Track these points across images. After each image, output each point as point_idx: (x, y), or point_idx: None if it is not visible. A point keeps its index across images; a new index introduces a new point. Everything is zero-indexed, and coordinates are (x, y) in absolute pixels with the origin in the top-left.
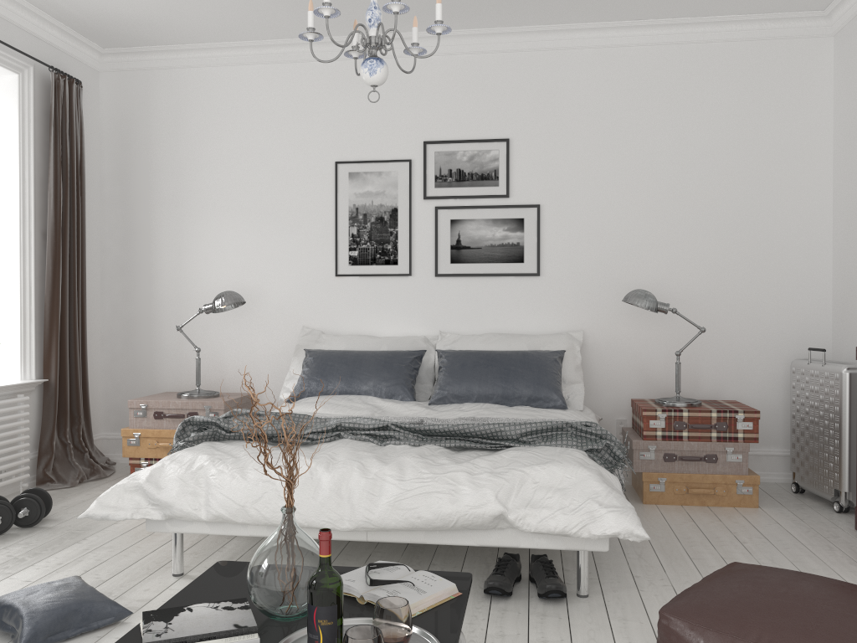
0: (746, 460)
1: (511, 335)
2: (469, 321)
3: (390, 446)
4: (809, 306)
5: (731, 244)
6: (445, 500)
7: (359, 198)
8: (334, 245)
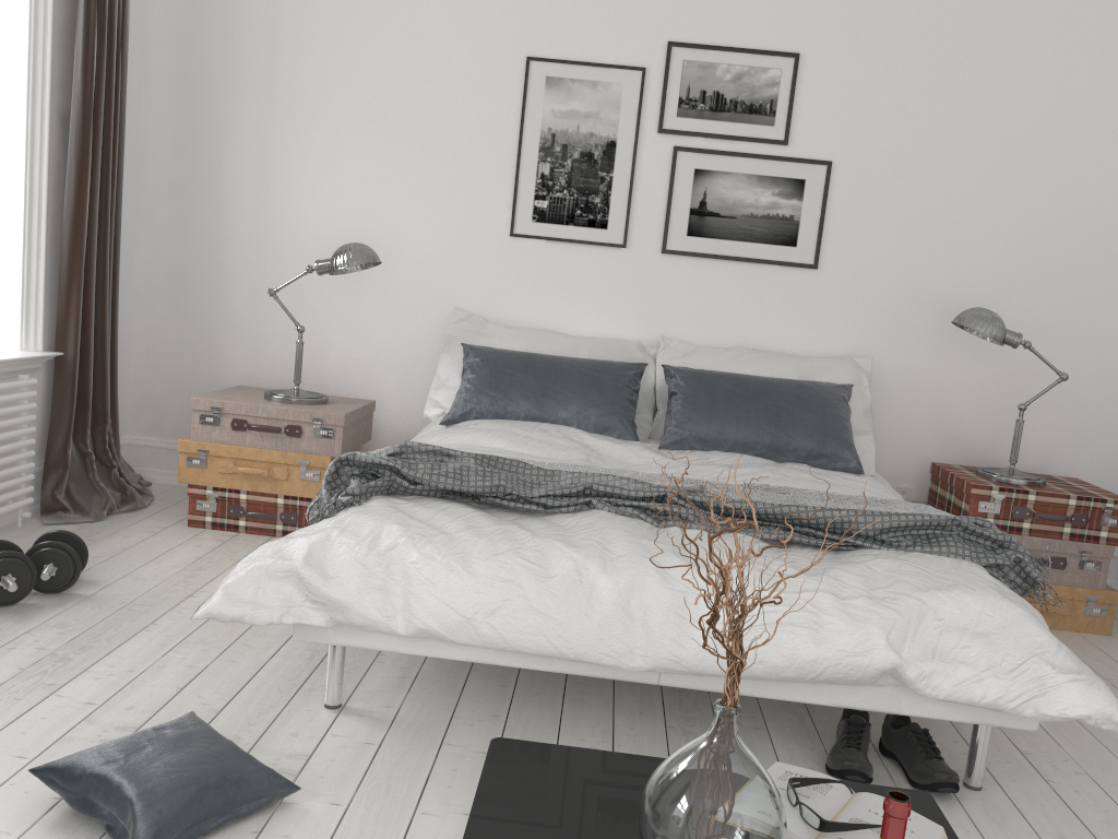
0: (1105, 570)
1: (772, 353)
2: (703, 324)
3: (677, 531)
4: None
5: (1100, 254)
6: (805, 638)
7: (558, 120)
8: (512, 188)
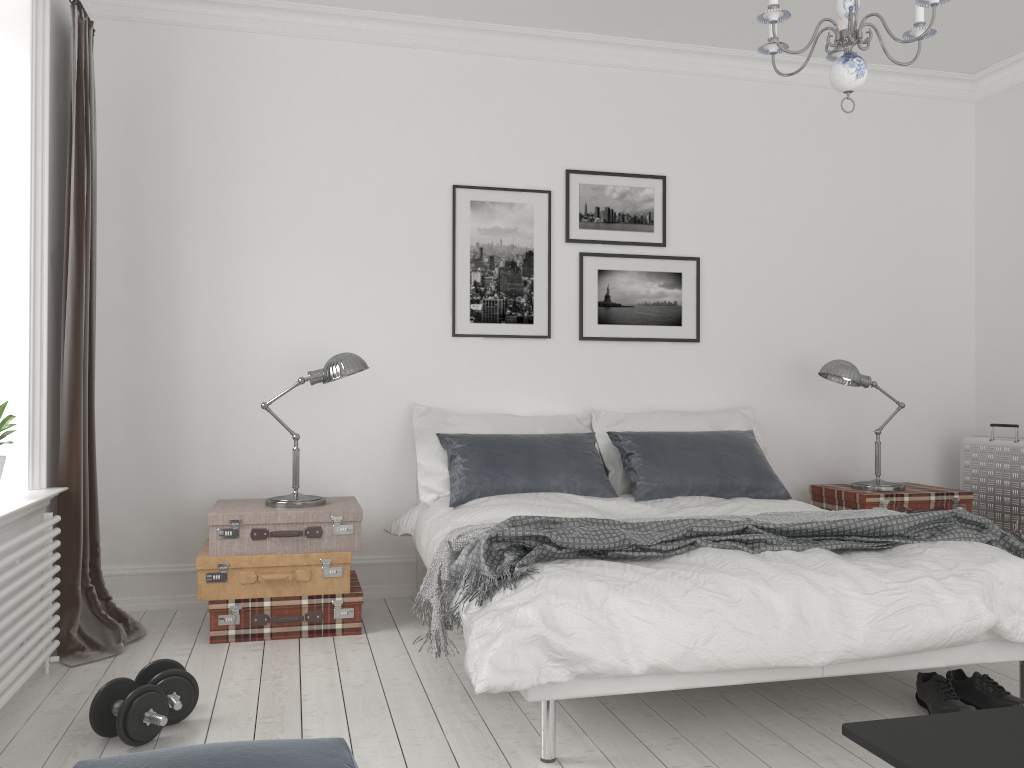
0: None
1: (685, 413)
2: (619, 396)
3: (775, 553)
4: (956, 381)
5: (888, 313)
6: (933, 613)
7: (484, 236)
8: (450, 295)
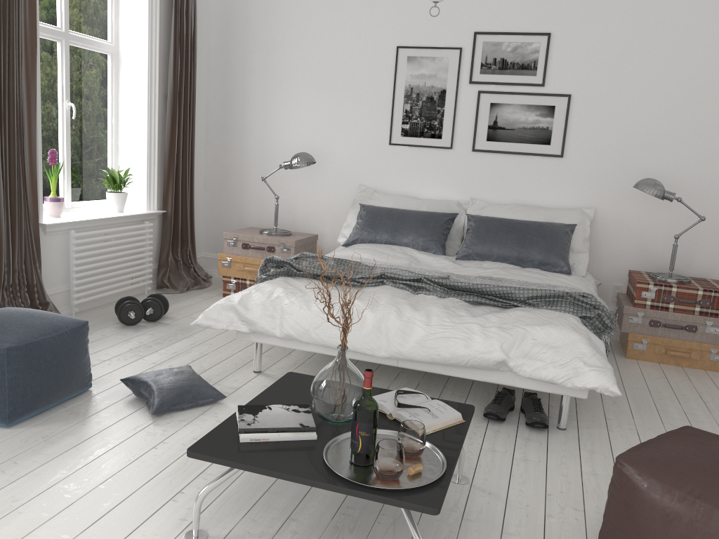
0: None
1: (531, 207)
2: (496, 191)
3: (421, 296)
4: None
5: None
6: (460, 344)
7: (414, 80)
8: (390, 118)
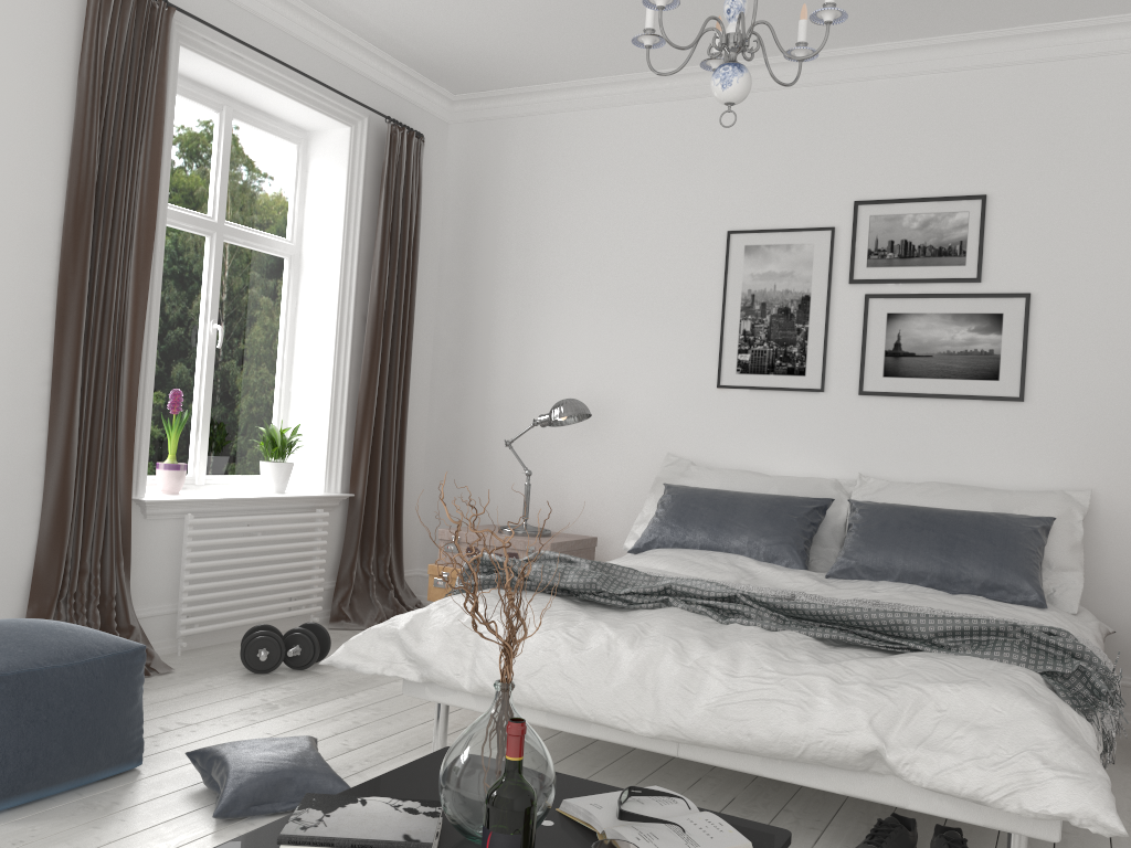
0: None
1: (969, 487)
2: (905, 462)
3: (733, 626)
4: None
5: None
6: (791, 715)
7: (757, 281)
8: (718, 345)
